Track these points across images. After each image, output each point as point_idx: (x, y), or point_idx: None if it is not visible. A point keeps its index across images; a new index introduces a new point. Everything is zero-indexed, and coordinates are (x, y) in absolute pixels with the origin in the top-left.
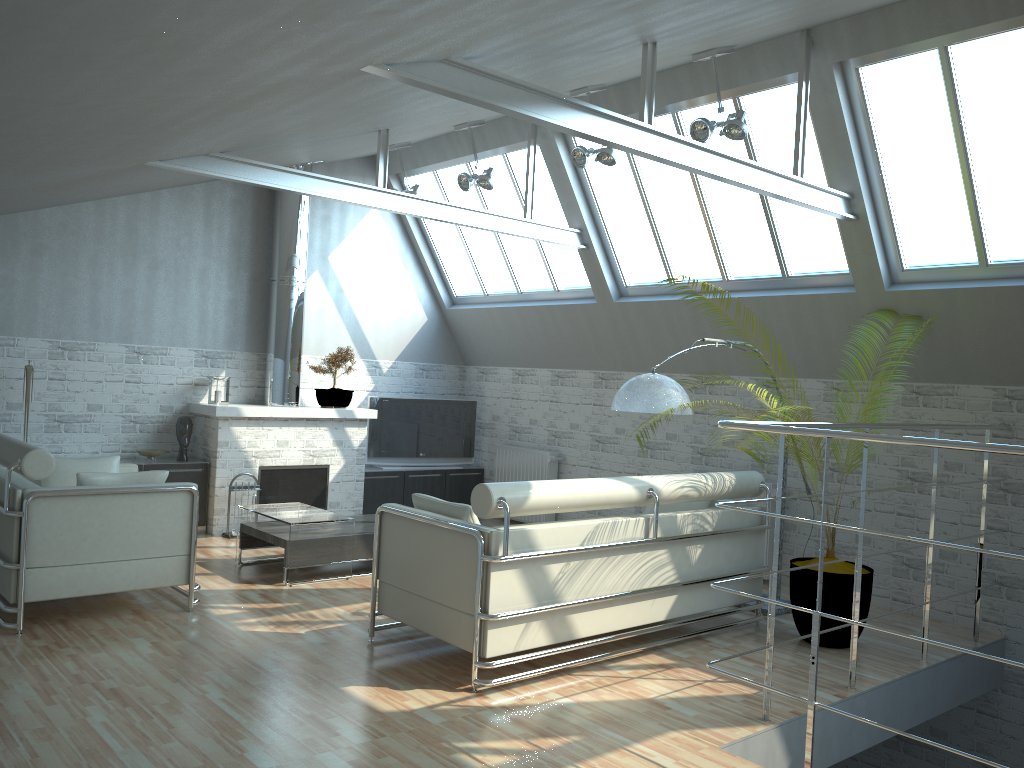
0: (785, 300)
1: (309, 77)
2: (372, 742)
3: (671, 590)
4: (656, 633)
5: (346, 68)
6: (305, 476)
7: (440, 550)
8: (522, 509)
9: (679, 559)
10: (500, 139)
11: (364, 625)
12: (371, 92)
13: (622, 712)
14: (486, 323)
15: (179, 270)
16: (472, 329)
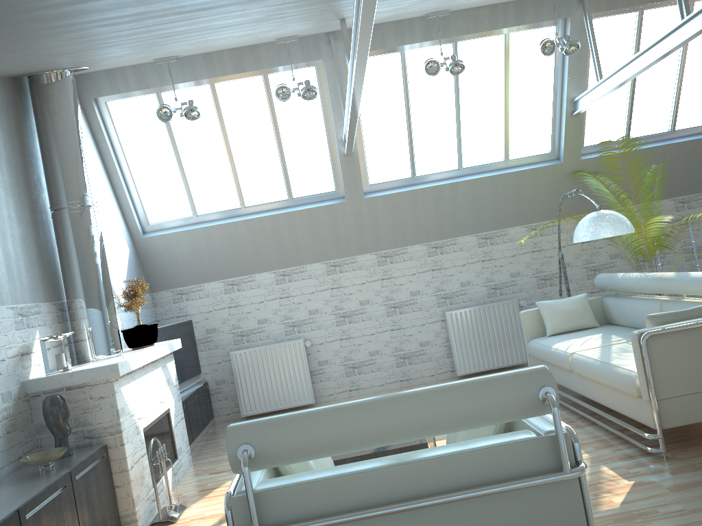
0: (513, 175)
1: None
2: None
3: None
4: None
5: None
6: (162, 428)
7: None
8: None
9: None
10: (279, 59)
11: (609, 460)
12: None
13: None
14: (199, 242)
15: None
16: (176, 252)
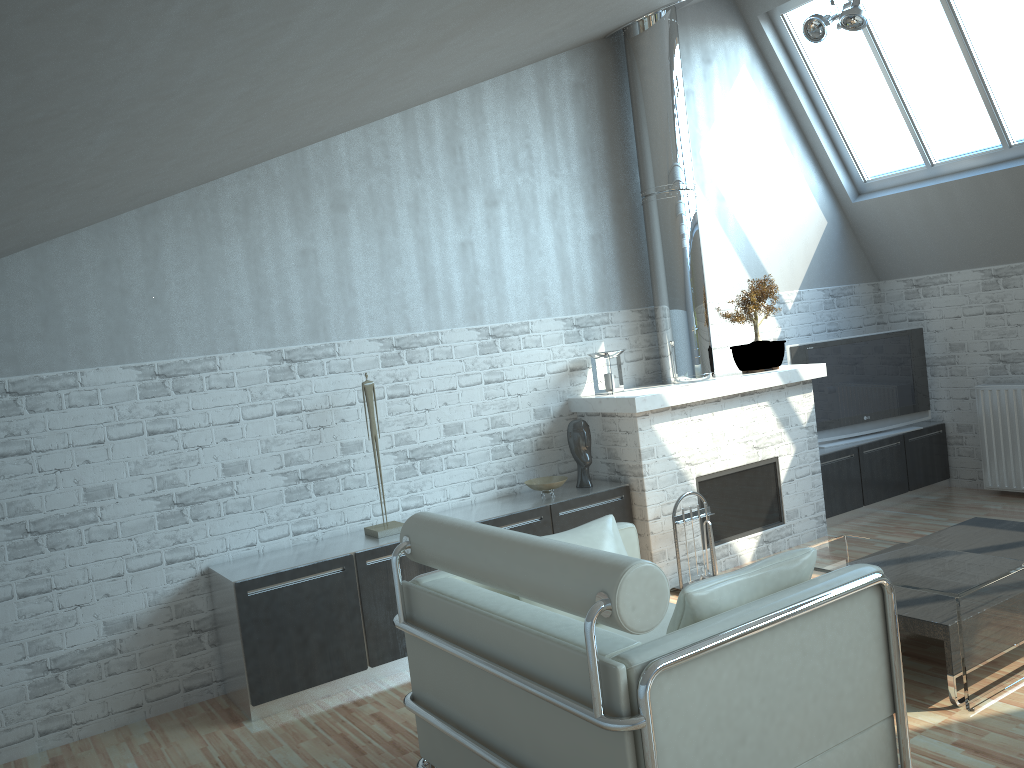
0: None
1: None
2: None
3: None
4: None
5: None
6: (751, 480)
7: None
8: None
9: None
10: None
11: None
12: None
13: None
14: (933, 209)
15: (523, 202)
16: (901, 224)
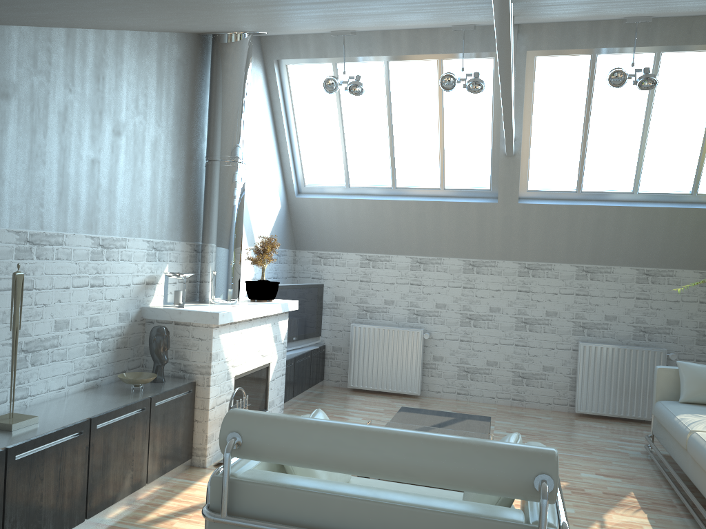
0: (697, 212)
1: None
2: None
3: None
4: None
5: None
6: (257, 379)
7: None
8: None
9: None
10: (456, 46)
11: None
12: None
13: None
14: (345, 213)
15: (136, 139)
16: (323, 217)
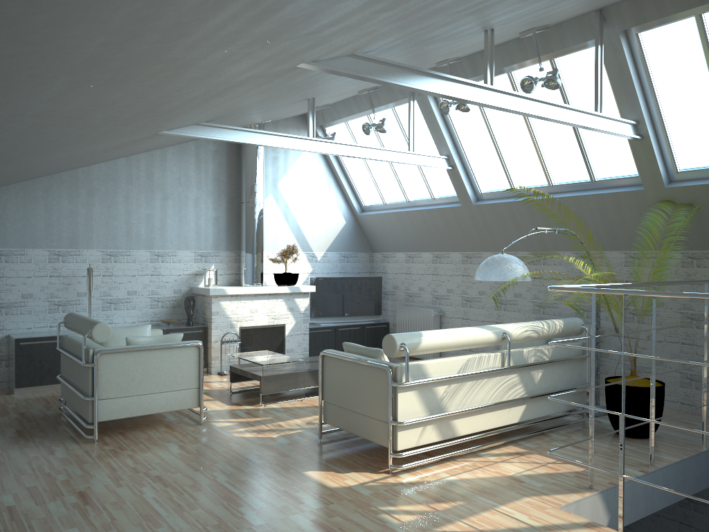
0: (593, 197)
1: (263, 74)
2: (325, 507)
3: (521, 401)
4: (513, 431)
5: (287, 66)
6: (269, 332)
7: (363, 379)
8: (417, 350)
9: (526, 380)
10: (389, 98)
11: (315, 431)
12: (303, 78)
13: (491, 485)
14: (386, 223)
15: (181, 199)
16: (376, 227)
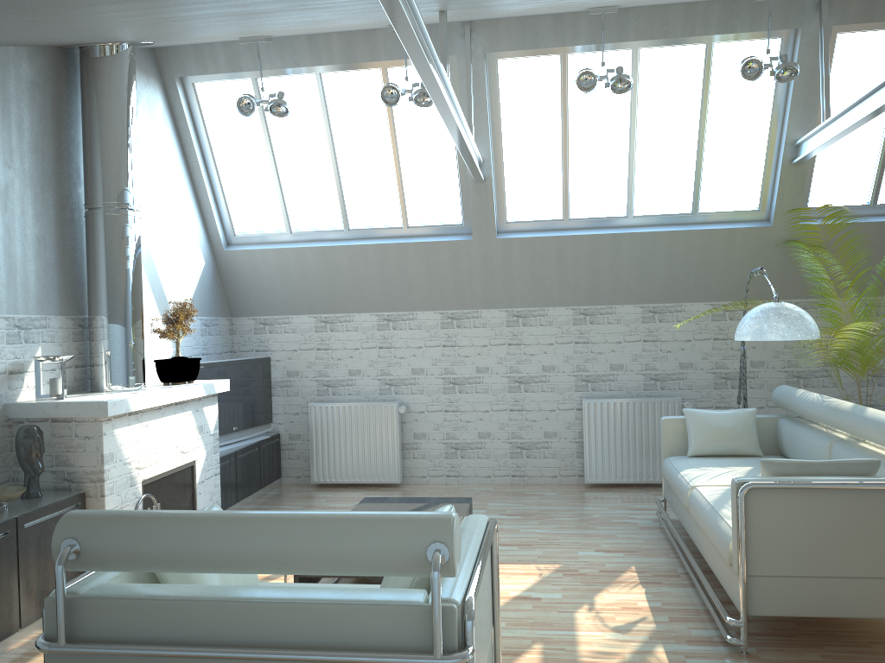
0: (700, 234)
1: None
2: None
3: None
4: None
5: None
6: (177, 482)
7: (878, 516)
8: None
9: None
10: (400, 50)
11: (674, 639)
12: None
13: None
14: (289, 265)
15: None
16: (262, 273)
